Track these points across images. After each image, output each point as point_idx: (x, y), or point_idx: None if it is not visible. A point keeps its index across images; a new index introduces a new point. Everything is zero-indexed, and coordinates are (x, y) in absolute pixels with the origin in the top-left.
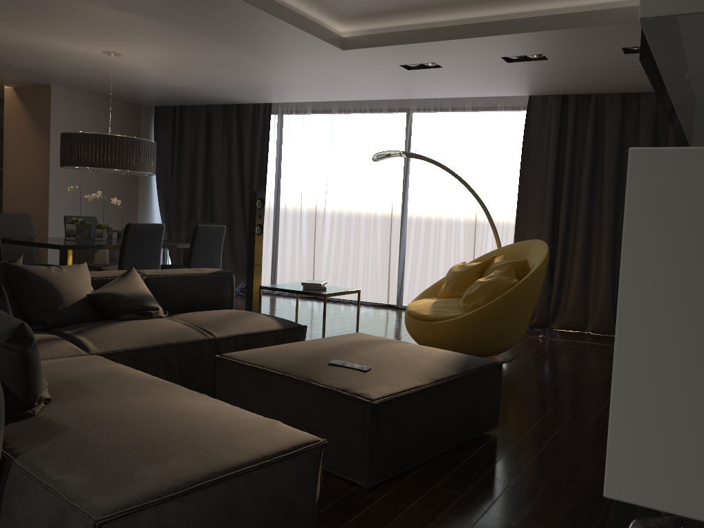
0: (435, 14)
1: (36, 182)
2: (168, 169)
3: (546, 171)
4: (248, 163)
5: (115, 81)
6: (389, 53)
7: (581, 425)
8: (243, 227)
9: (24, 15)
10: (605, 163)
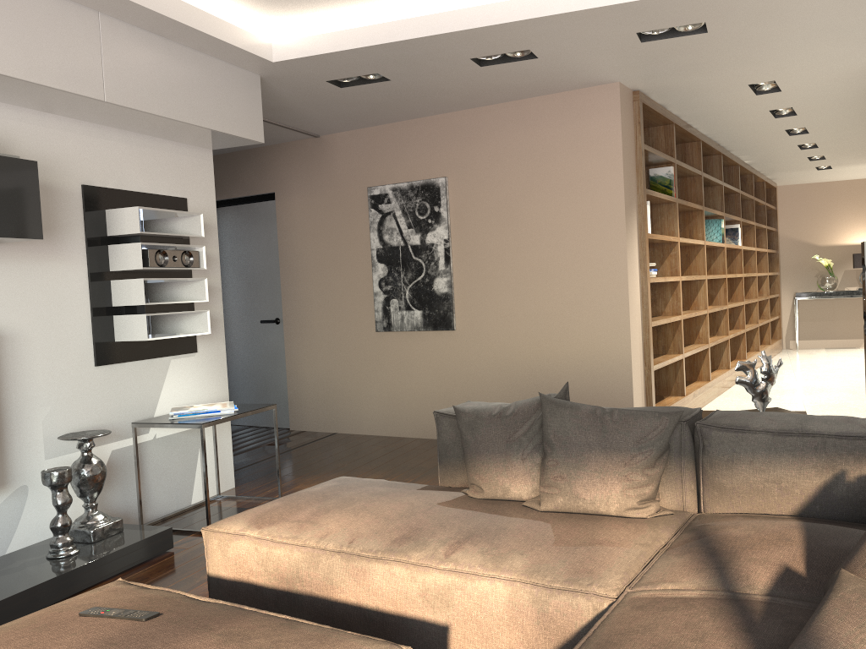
0: None
1: None
2: None
3: None
4: None
5: None
6: None
7: None
8: None
9: None
10: None
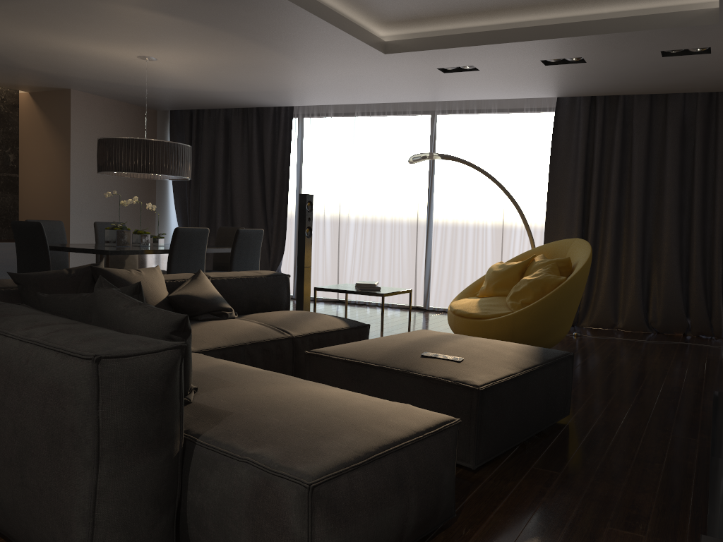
0: (480, 19)
1: (56, 188)
2: None
3: (575, 171)
4: (269, 167)
5: (140, 85)
6: (430, 56)
7: (644, 412)
8: (265, 232)
9: (70, 21)
10: (633, 163)
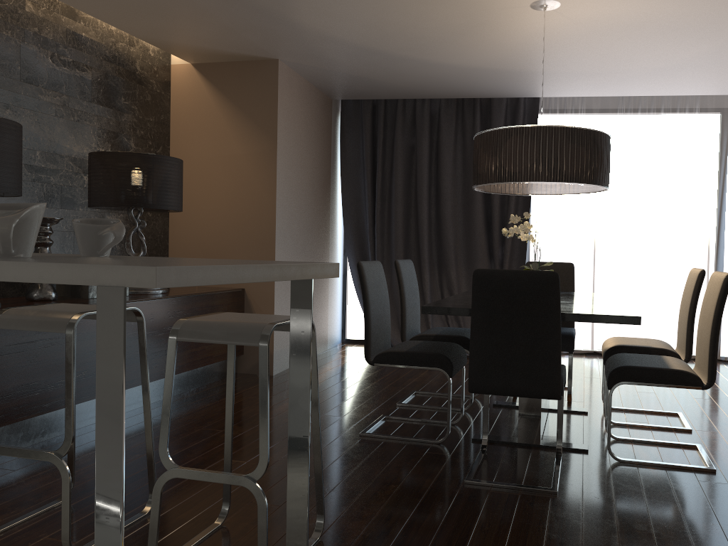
0: None
1: (247, 208)
2: (366, 187)
3: None
4: None
5: (407, 56)
6: None
7: None
8: (488, 265)
9: None
10: None
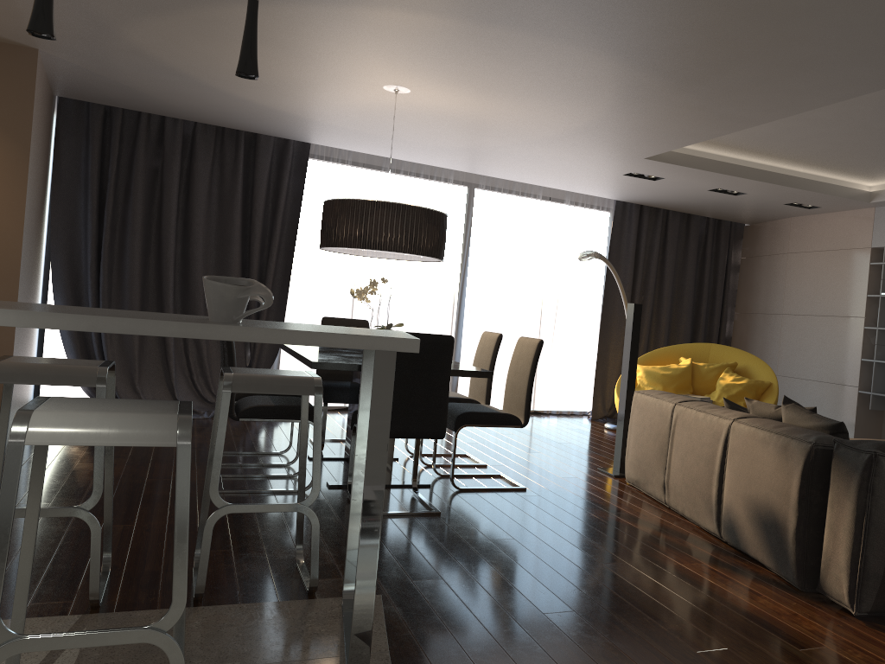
0: (732, 152)
1: None
2: (90, 211)
3: (624, 272)
4: (262, 221)
5: (214, 86)
6: (665, 168)
7: None
8: None
9: (498, 58)
10: (667, 270)
